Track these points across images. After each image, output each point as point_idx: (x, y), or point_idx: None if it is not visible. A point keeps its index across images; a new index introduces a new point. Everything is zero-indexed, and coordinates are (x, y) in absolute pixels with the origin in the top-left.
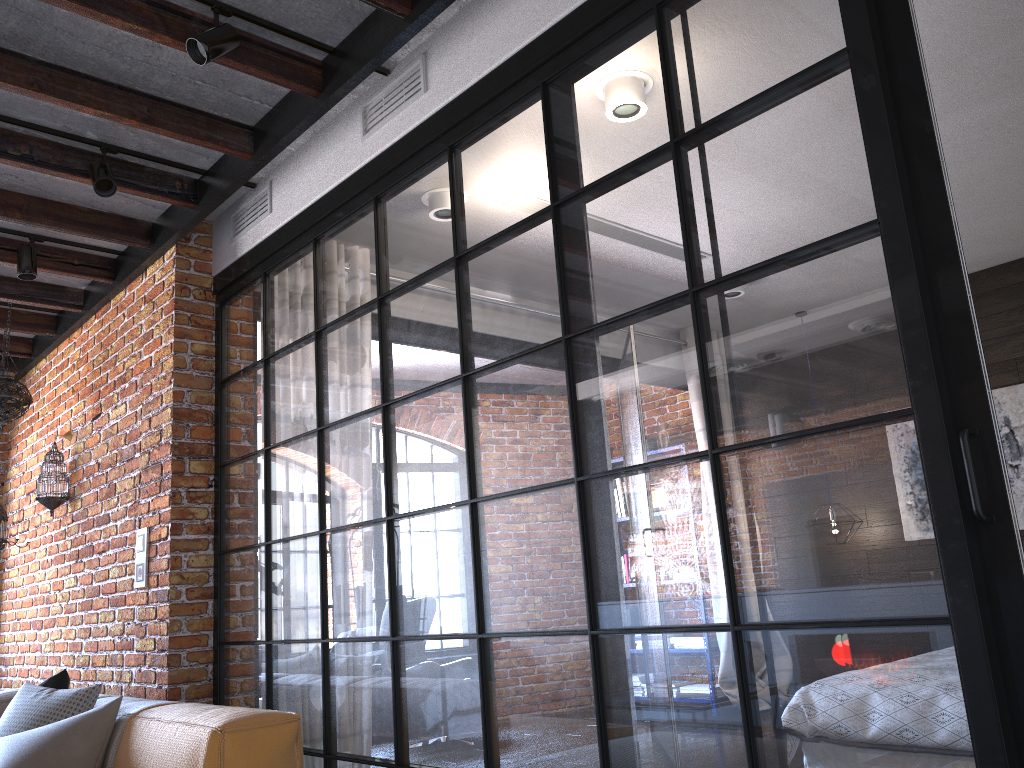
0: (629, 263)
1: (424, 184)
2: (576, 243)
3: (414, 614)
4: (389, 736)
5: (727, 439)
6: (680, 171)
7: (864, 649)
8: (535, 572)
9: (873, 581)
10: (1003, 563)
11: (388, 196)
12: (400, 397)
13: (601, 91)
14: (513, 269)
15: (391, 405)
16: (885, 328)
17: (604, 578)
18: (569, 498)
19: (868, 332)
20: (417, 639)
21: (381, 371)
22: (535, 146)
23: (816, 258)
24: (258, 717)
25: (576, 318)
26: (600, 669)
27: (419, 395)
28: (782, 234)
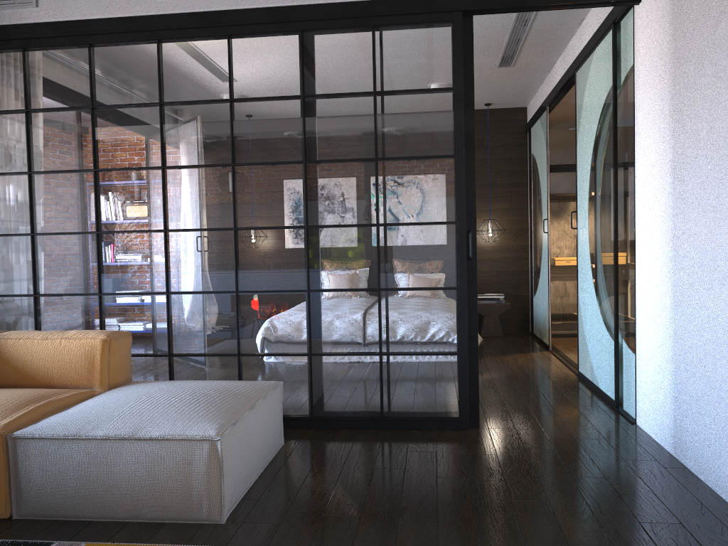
0: (344, 137)
1: (204, 48)
2: (315, 119)
3: (185, 281)
4: (161, 342)
5: (384, 221)
6: (376, 106)
7: (427, 297)
8: (276, 265)
9: (433, 275)
10: (472, 272)
11: (170, 42)
12: (179, 166)
13: (337, 51)
14: (272, 119)
15: (169, 168)
16: (451, 193)
17: (317, 269)
18: (300, 234)
19: (444, 193)
20: (189, 293)
21: (162, 147)
22: (292, 60)
23: (430, 161)
24: (117, 333)
25: (311, 154)
26: (311, 305)
27: (194, 167)
28: (417, 148)
